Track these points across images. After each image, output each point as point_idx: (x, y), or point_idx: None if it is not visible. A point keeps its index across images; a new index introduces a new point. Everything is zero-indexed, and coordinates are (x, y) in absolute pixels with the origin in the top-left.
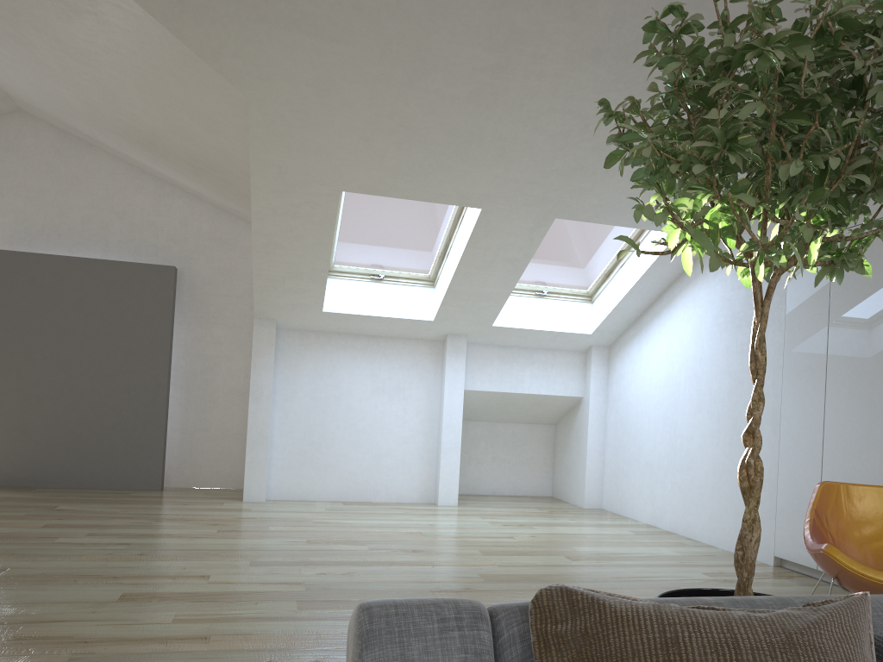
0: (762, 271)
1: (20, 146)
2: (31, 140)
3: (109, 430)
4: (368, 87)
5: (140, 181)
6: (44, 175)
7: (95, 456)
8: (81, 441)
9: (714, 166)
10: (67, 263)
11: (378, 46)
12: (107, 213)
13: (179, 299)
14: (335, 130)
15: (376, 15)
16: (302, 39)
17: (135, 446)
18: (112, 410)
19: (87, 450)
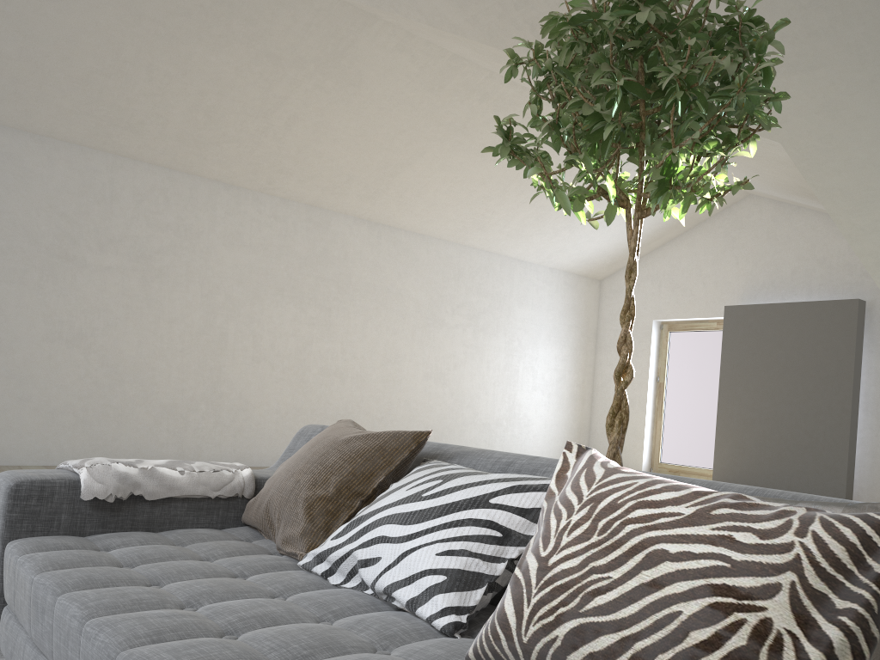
0: (583, 216)
1: (749, 223)
2: (756, 215)
3: (802, 449)
4: (869, 92)
5: (836, 227)
6: (764, 241)
7: (791, 471)
8: (781, 458)
9: (516, 155)
10: (773, 309)
11: (852, 54)
12: (810, 261)
13: (870, 329)
14: (866, 141)
15: (832, 32)
16: (787, 79)
17: (823, 465)
18: (804, 432)
19: (785, 466)
